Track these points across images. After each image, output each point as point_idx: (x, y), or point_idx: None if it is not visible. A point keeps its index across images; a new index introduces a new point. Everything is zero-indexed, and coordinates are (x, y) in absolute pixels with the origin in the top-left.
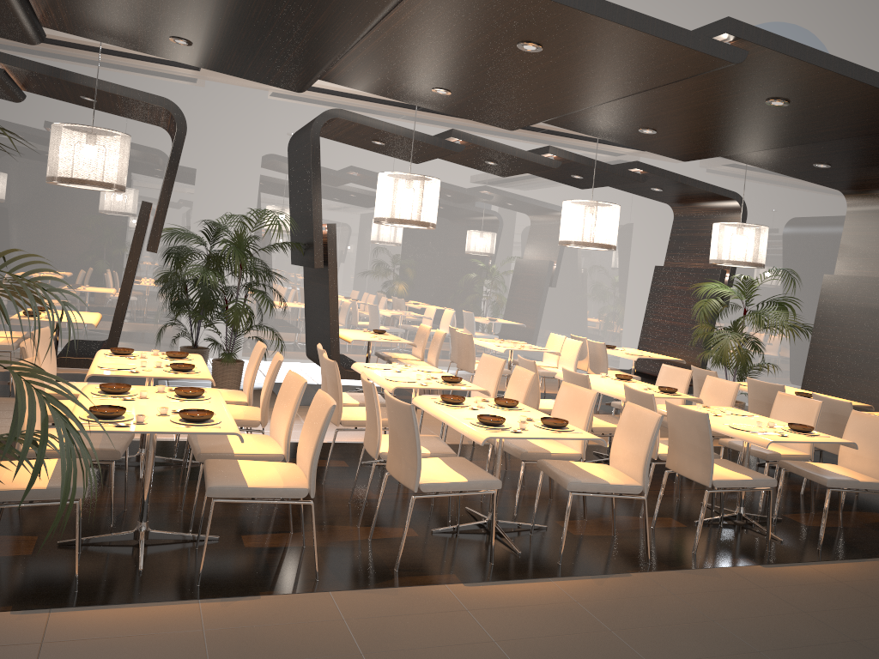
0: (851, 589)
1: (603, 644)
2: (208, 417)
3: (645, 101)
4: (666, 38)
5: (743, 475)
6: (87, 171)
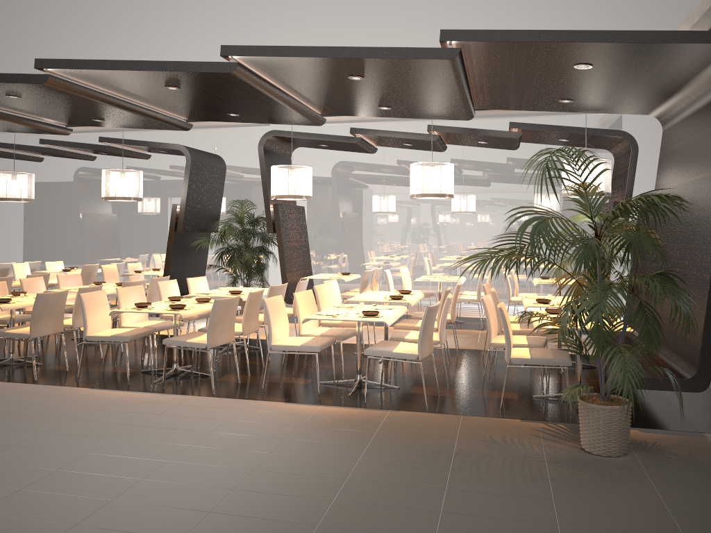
0: (305, 417)
1: (75, 412)
2: (2, 300)
3: (324, 93)
4: (179, 70)
5: (300, 343)
6: (111, 192)
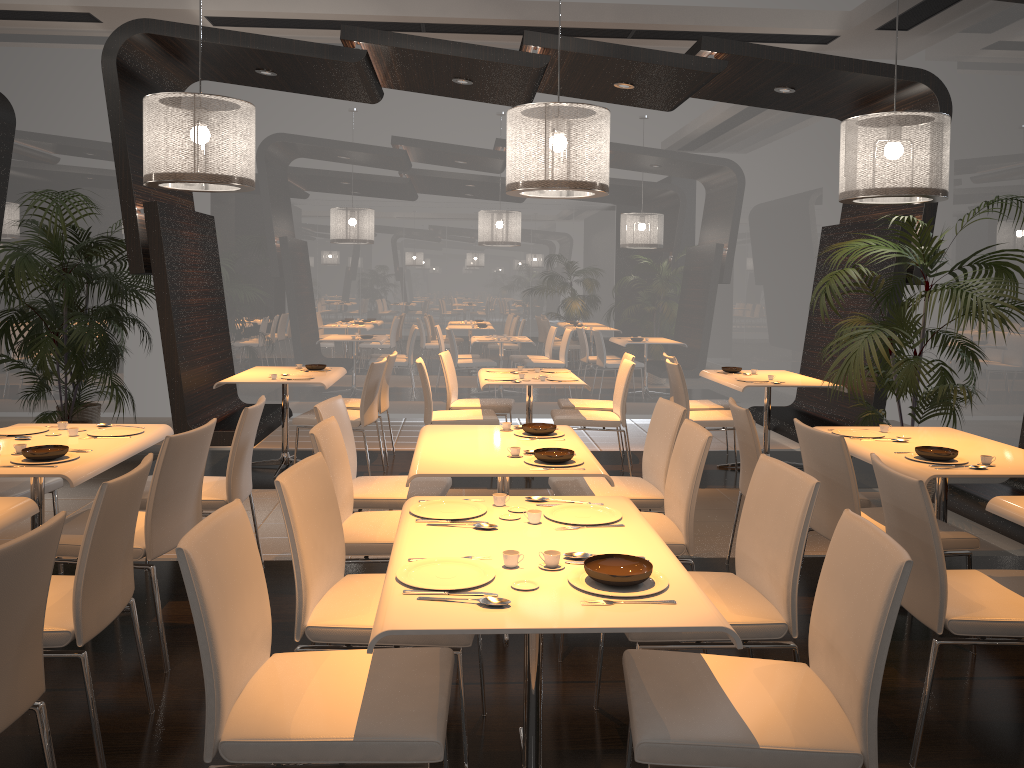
0: None
1: None
2: None
3: None
4: None
5: (347, 724)
6: None
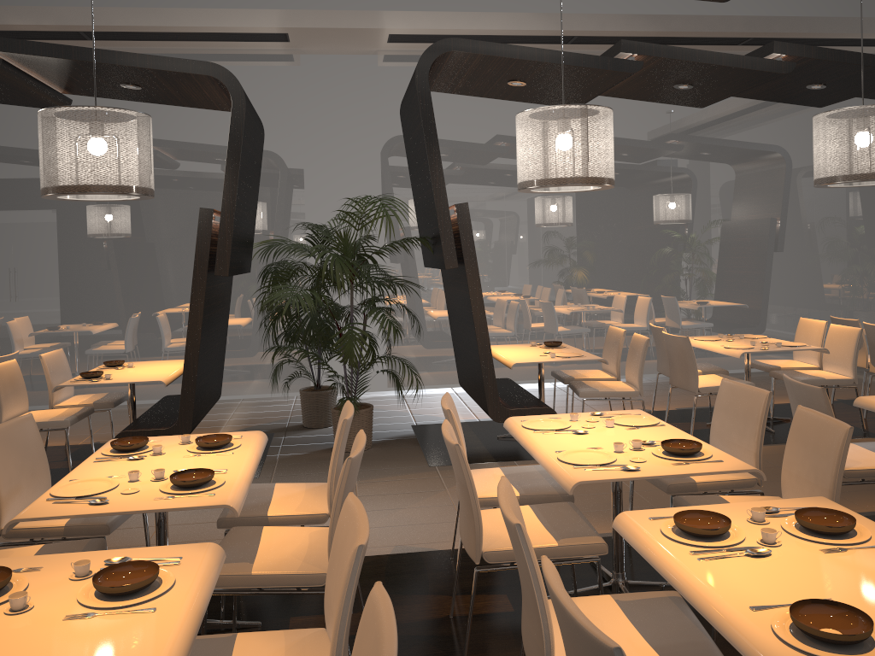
0: None
1: None
2: None
3: None
4: None
5: None
6: (85, 172)
